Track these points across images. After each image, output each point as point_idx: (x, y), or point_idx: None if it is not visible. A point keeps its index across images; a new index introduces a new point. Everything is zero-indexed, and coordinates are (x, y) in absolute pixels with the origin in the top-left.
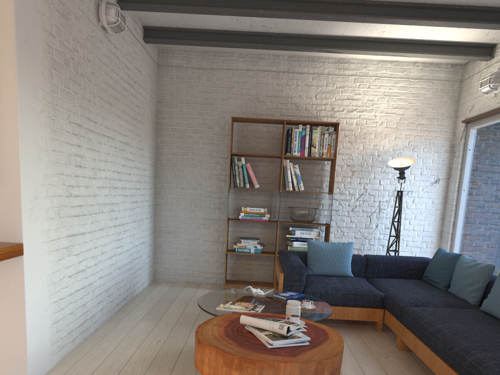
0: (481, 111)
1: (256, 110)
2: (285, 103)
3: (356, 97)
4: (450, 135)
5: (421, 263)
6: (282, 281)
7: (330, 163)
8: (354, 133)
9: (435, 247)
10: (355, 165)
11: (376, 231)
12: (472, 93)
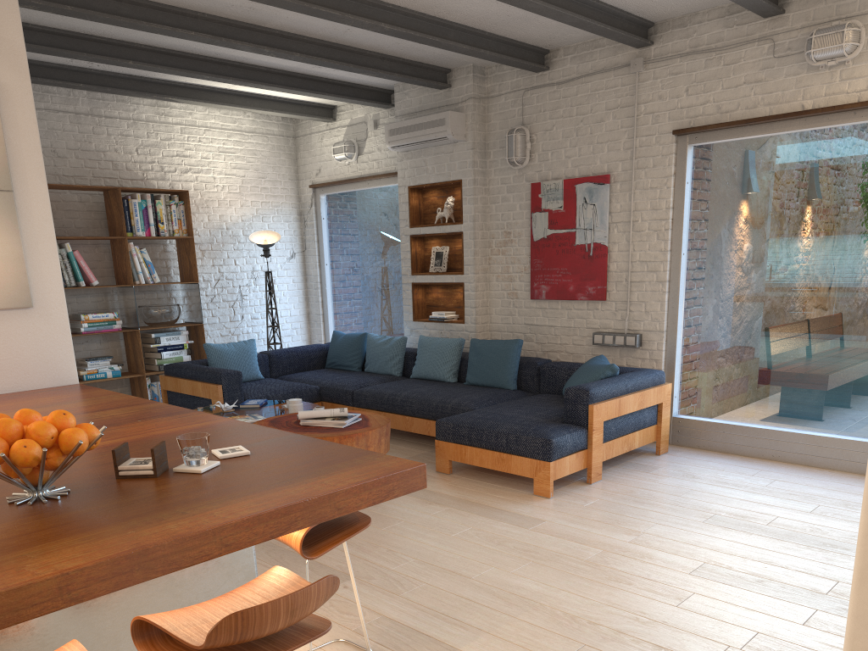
0: (332, 177)
1: (57, 169)
2: (97, 159)
3: (187, 153)
4: (296, 201)
5: (320, 350)
6: (222, 395)
7: (173, 242)
8: (195, 200)
9: (305, 333)
10: (203, 242)
11: (243, 324)
12: (316, 155)
